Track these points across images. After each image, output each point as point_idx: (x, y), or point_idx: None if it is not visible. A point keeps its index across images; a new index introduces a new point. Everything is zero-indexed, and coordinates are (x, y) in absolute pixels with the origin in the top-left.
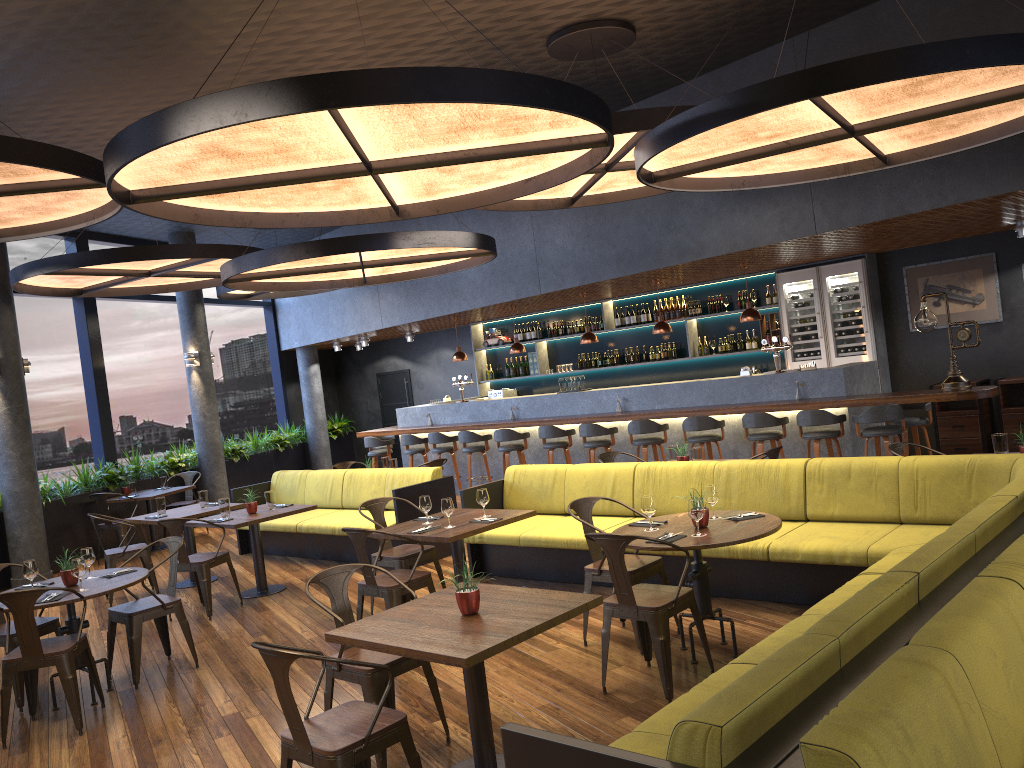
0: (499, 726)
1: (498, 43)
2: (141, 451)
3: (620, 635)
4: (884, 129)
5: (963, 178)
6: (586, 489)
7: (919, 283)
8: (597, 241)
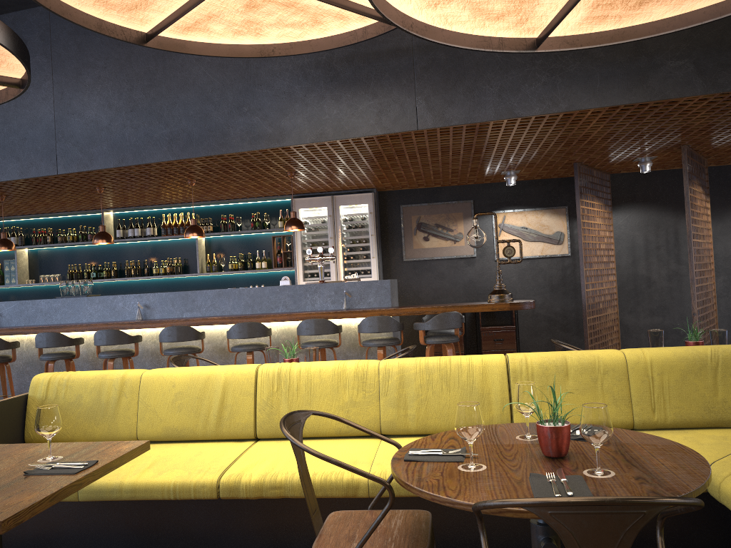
0: None
1: None
2: None
3: None
4: None
5: (575, 87)
6: (177, 404)
7: (413, 220)
8: (144, 118)
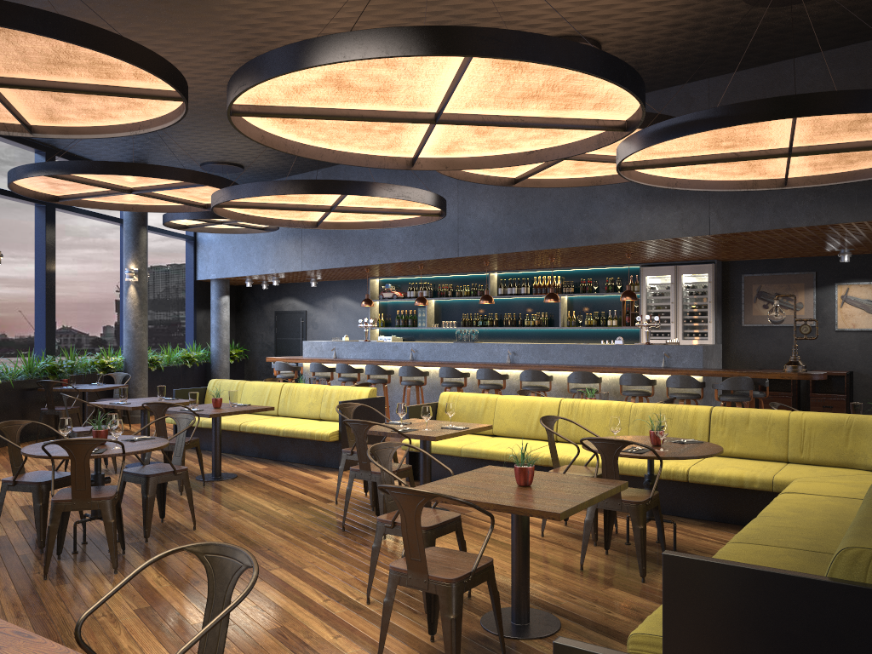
0: (505, 588)
1: None
2: (57, 353)
3: (567, 531)
4: (815, 154)
5: (836, 205)
6: (514, 416)
7: (753, 289)
8: (516, 219)
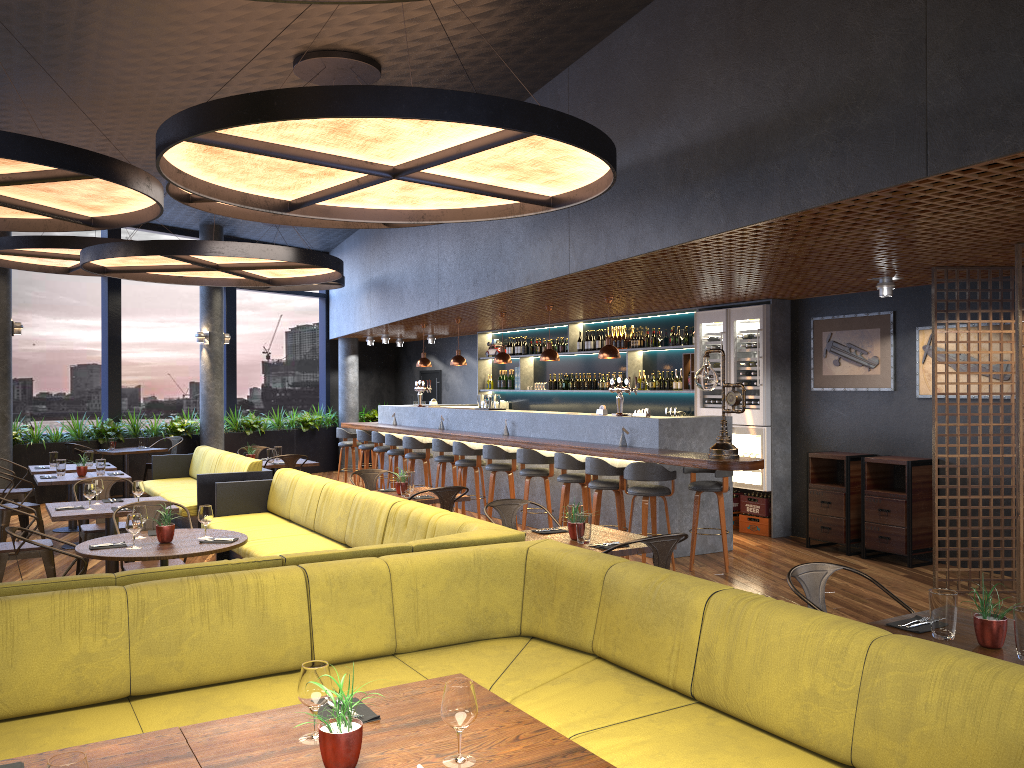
0: None
1: (250, 71)
2: None
3: None
4: (410, 172)
5: (648, 226)
6: (300, 499)
7: (824, 337)
8: (465, 262)
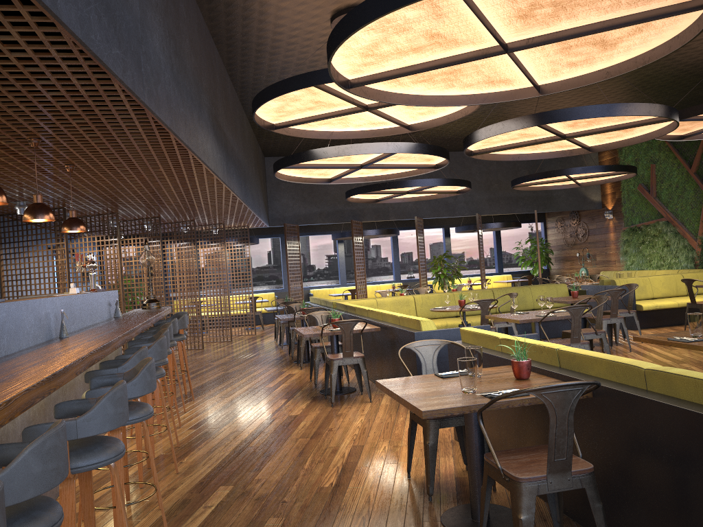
0: None
1: None
2: None
3: None
4: (356, 170)
5: (237, 184)
6: None
7: None
8: (176, 85)
